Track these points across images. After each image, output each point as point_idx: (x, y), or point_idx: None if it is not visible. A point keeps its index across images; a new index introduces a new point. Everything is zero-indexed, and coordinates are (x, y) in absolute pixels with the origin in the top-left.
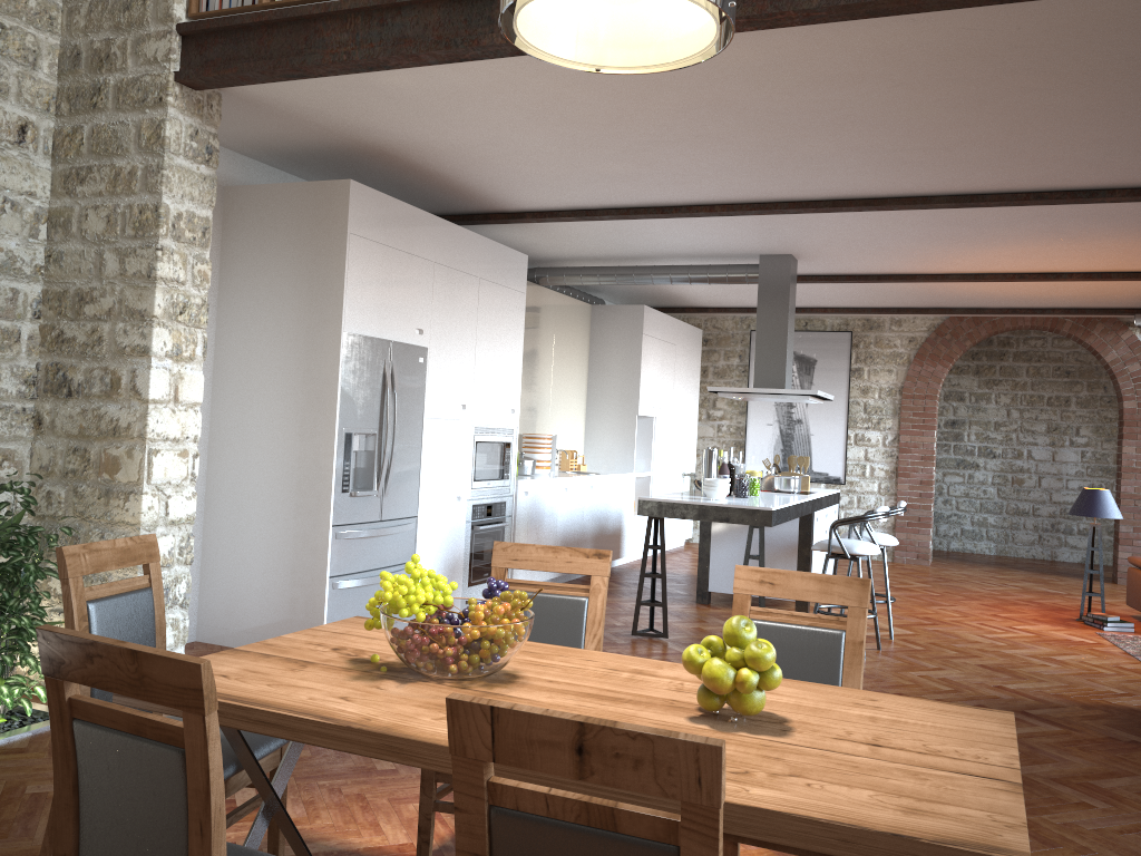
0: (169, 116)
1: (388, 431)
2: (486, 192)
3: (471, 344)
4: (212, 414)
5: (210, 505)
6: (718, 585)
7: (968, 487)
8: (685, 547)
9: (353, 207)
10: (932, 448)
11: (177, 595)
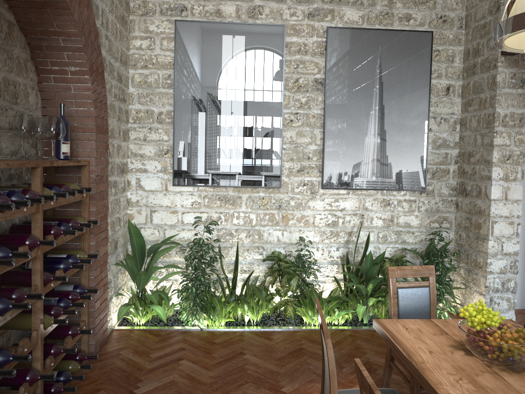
0: (498, 72)
1: None
2: None
3: None
4: None
5: None
6: None
7: None
8: None
9: None
10: None
11: (509, 287)
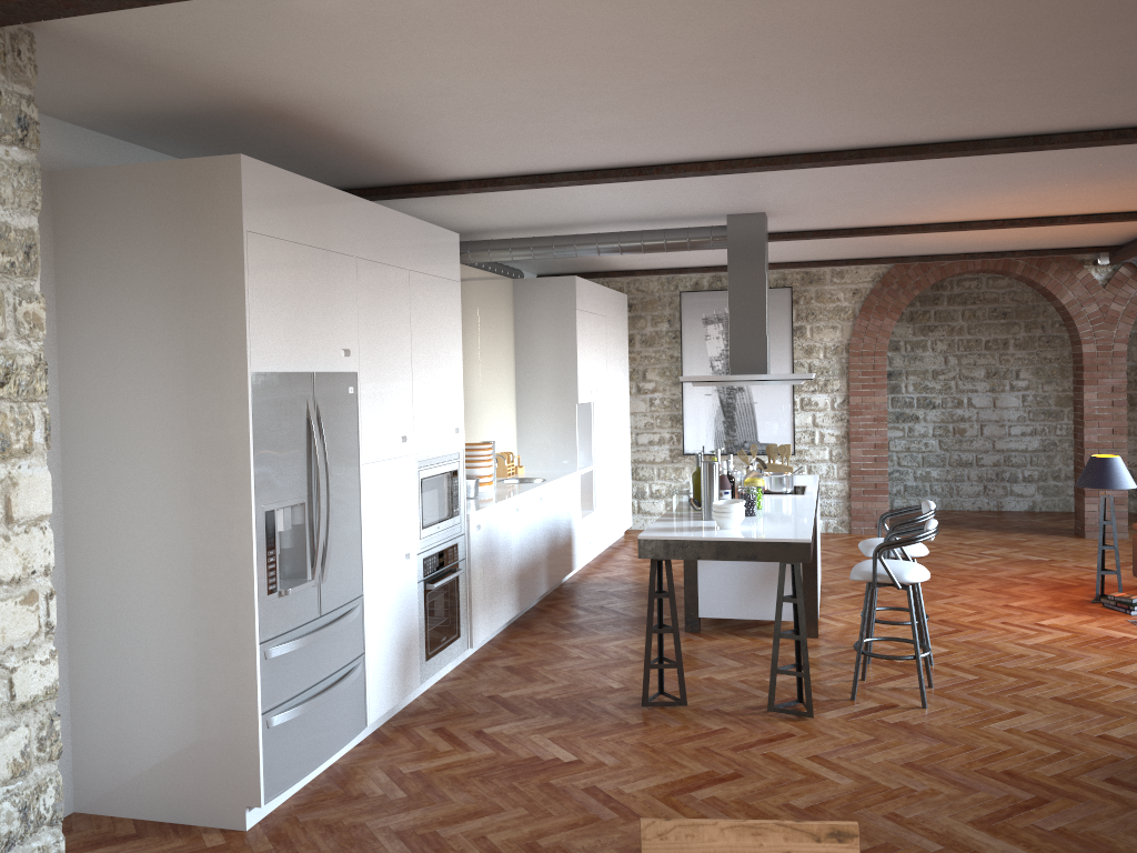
0: None
1: (321, 497)
2: (414, 158)
3: (407, 357)
4: (65, 496)
5: (75, 624)
6: (710, 610)
7: (909, 441)
8: (628, 538)
9: (248, 194)
10: (884, 409)
11: (42, 811)
